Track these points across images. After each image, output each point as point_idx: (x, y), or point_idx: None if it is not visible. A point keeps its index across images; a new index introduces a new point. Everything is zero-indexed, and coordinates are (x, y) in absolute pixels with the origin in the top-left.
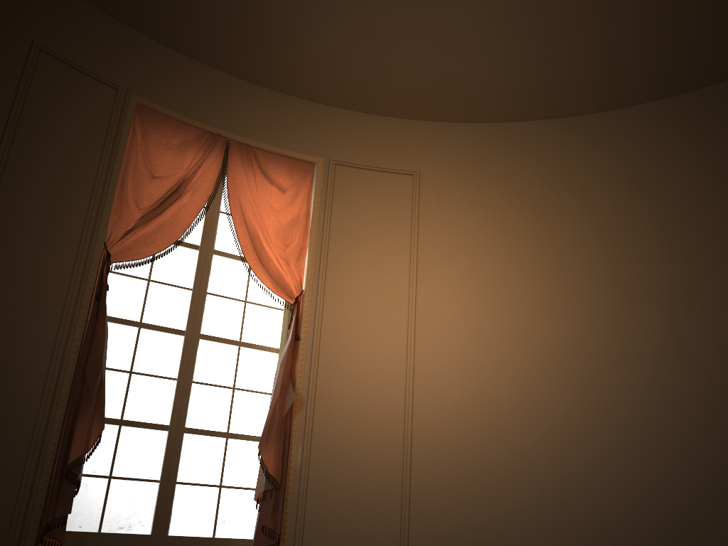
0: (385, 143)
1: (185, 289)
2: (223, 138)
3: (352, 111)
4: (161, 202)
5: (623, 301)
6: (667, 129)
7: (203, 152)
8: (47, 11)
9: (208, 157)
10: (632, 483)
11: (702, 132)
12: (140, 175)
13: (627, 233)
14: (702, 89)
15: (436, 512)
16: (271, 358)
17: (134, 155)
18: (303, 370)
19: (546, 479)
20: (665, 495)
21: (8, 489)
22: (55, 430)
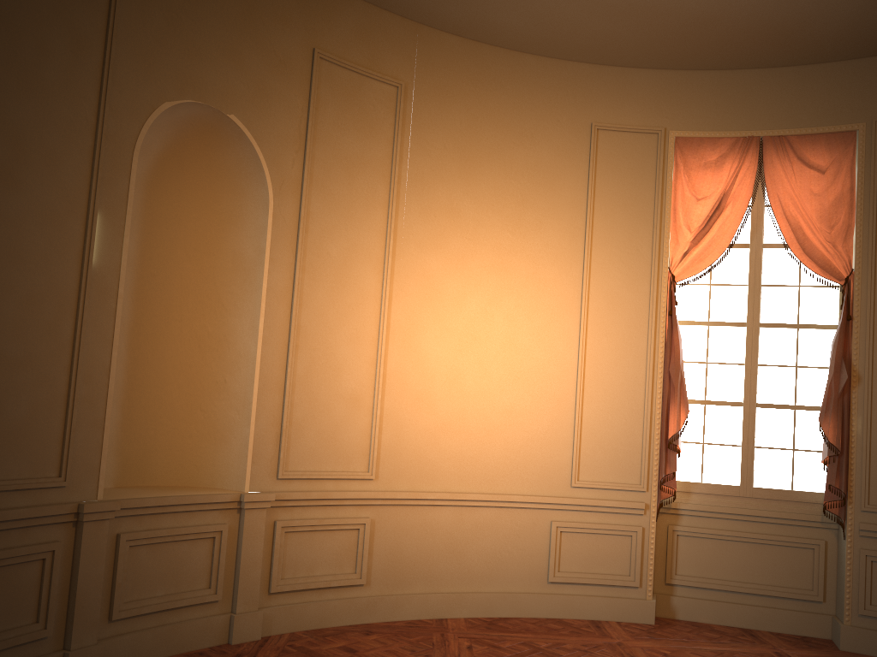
0: None
1: (742, 286)
2: (756, 138)
3: None
4: (706, 222)
5: None
6: None
7: (738, 159)
8: (596, 94)
9: (744, 162)
10: None
11: None
12: (687, 201)
13: None
14: None
15: None
16: (831, 335)
17: (679, 185)
18: (858, 347)
19: None
20: None
21: (634, 455)
22: (657, 414)
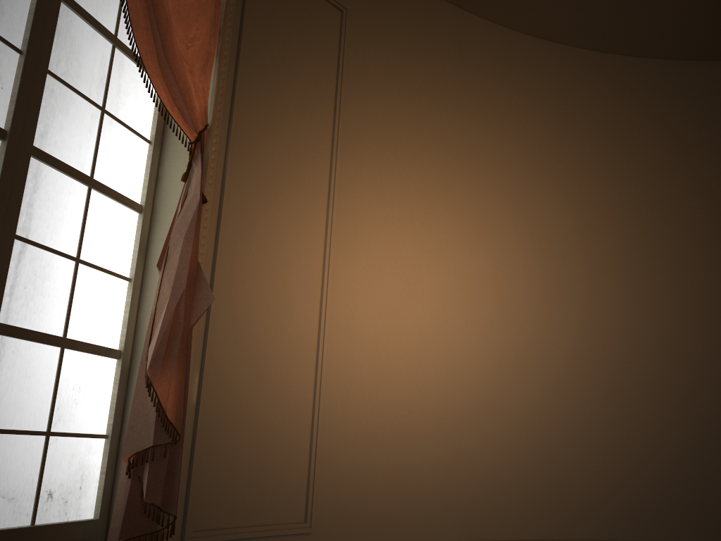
0: None
1: (11, 48)
2: None
3: None
4: None
5: (529, 246)
6: (579, 81)
7: None
8: None
9: None
10: (524, 435)
11: (608, 98)
12: None
13: (537, 176)
14: (611, 55)
15: (345, 467)
16: (132, 220)
17: None
18: (205, 253)
19: (451, 428)
20: (551, 448)
21: None
22: None
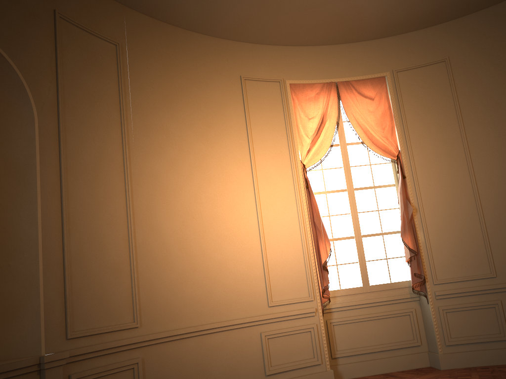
0: (422, 48)
1: (340, 168)
2: (333, 83)
3: (397, 35)
4: (317, 131)
5: None
6: None
7: (327, 95)
8: (240, 59)
9: (330, 96)
10: None
11: None
12: (303, 120)
13: None
14: None
15: None
16: (392, 190)
17: (297, 111)
18: (412, 192)
19: None
20: None
21: (302, 278)
22: (311, 250)
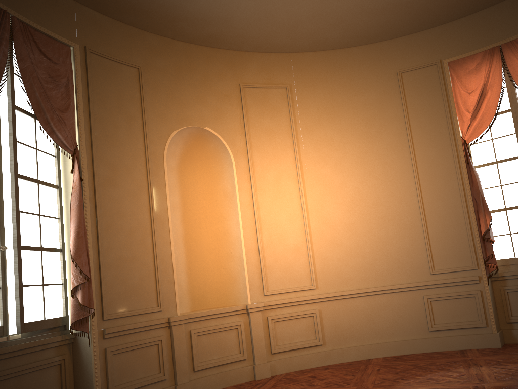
0: None
1: (512, 135)
2: (497, 47)
3: None
4: (476, 104)
5: None
6: None
7: (489, 63)
8: (395, 55)
9: (492, 63)
10: None
11: None
12: (463, 96)
13: None
14: None
15: None
16: None
17: (456, 88)
18: None
19: None
20: None
21: (465, 249)
22: (474, 222)
